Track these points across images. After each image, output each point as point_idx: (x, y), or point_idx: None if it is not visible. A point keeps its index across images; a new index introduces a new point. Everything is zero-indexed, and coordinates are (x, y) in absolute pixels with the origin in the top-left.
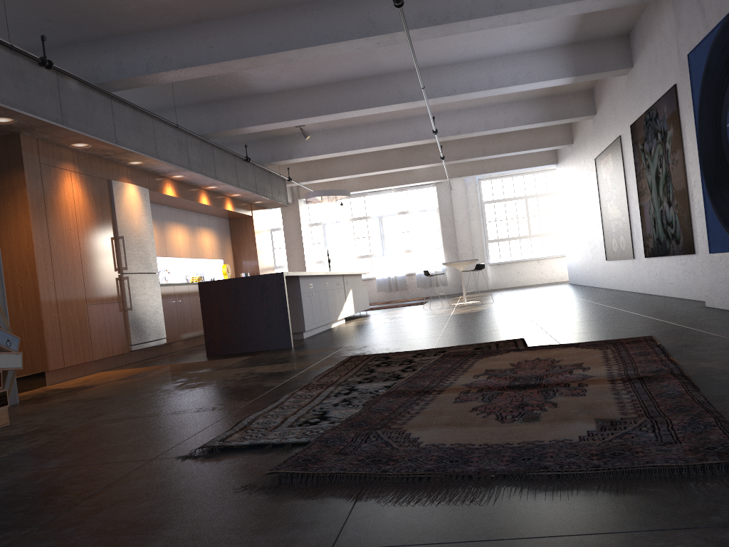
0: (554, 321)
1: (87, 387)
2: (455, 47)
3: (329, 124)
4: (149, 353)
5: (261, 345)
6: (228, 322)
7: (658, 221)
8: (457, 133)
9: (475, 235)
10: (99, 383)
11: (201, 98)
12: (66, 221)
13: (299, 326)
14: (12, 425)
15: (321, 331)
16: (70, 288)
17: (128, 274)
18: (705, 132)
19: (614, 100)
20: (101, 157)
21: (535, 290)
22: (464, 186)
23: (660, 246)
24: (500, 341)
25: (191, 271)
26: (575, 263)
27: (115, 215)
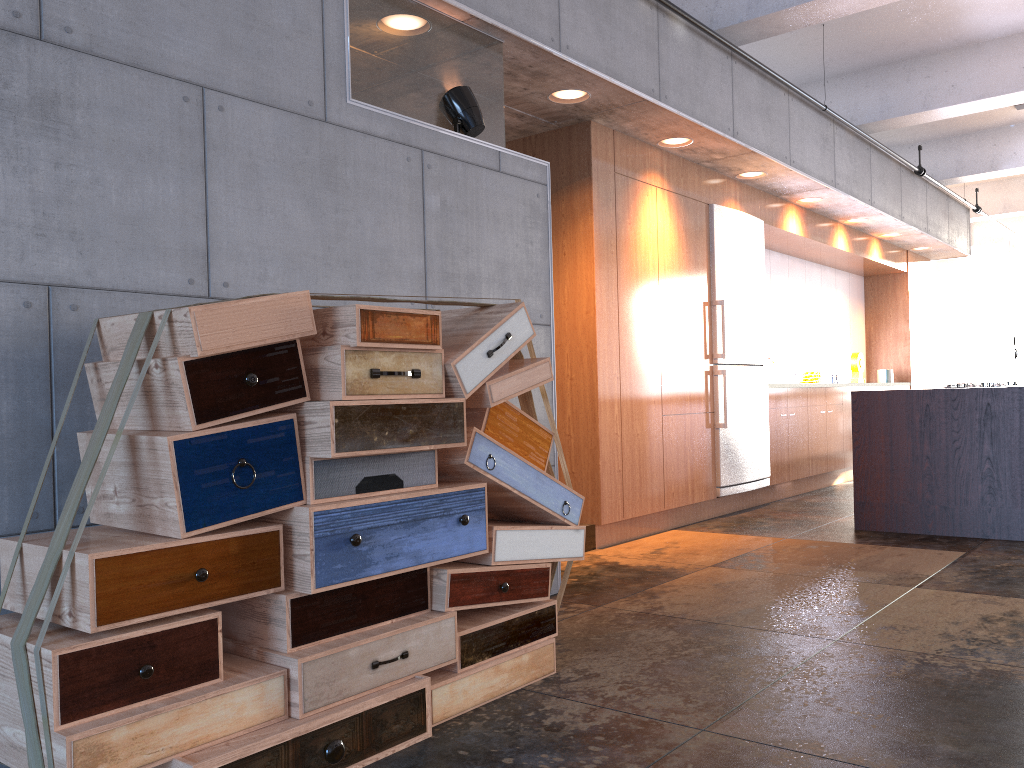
0: None
1: (666, 573)
2: None
3: None
4: (742, 501)
5: (970, 526)
6: (904, 472)
7: None
8: None
9: None
10: (683, 567)
11: (861, 61)
12: (643, 273)
13: None
14: (561, 679)
15: None
16: (640, 386)
17: (724, 366)
18: None
19: None
20: (701, 164)
21: None
22: None
23: None
24: None
25: (801, 360)
26: None
27: (713, 264)
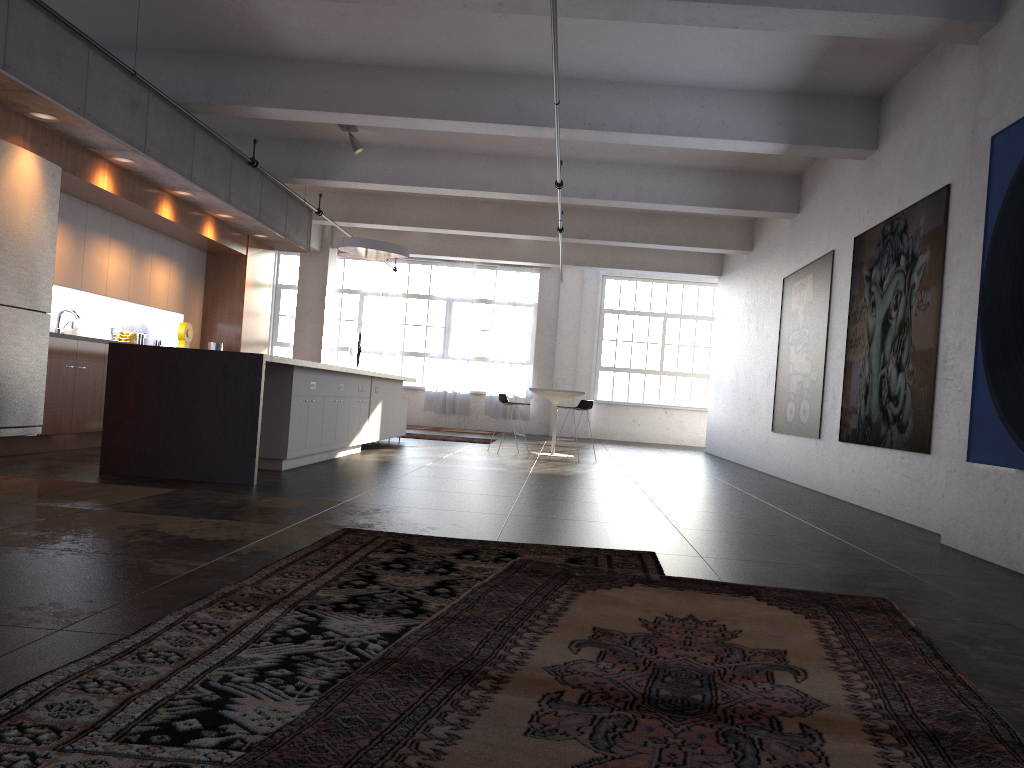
0: (700, 523)
1: None
2: (619, 53)
3: (396, 138)
4: (4, 447)
5: (200, 471)
6: (150, 421)
7: (873, 390)
8: (590, 196)
9: (584, 355)
10: None
11: (189, 42)
12: None
13: (277, 449)
14: None
15: (316, 461)
16: None
17: None
18: (999, 266)
19: (835, 196)
20: None
21: (657, 454)
22: (581, 282)
23: (869, 430)
24: (615, 551)
25: (125, 322)
26: (720, 424)
27: None
